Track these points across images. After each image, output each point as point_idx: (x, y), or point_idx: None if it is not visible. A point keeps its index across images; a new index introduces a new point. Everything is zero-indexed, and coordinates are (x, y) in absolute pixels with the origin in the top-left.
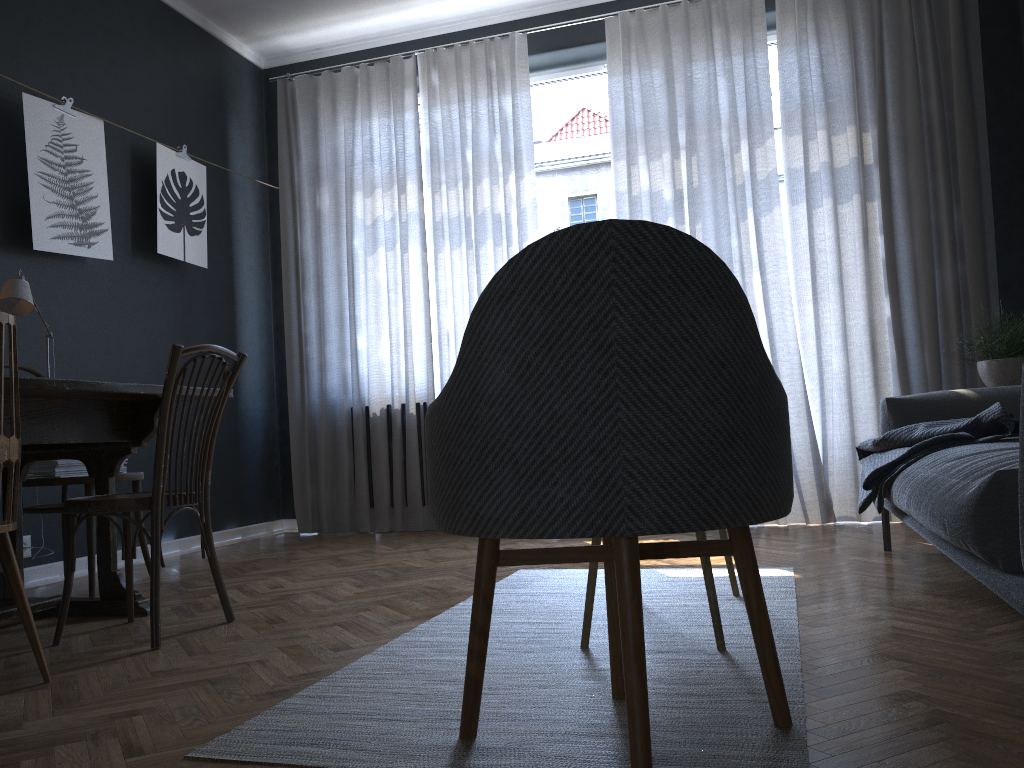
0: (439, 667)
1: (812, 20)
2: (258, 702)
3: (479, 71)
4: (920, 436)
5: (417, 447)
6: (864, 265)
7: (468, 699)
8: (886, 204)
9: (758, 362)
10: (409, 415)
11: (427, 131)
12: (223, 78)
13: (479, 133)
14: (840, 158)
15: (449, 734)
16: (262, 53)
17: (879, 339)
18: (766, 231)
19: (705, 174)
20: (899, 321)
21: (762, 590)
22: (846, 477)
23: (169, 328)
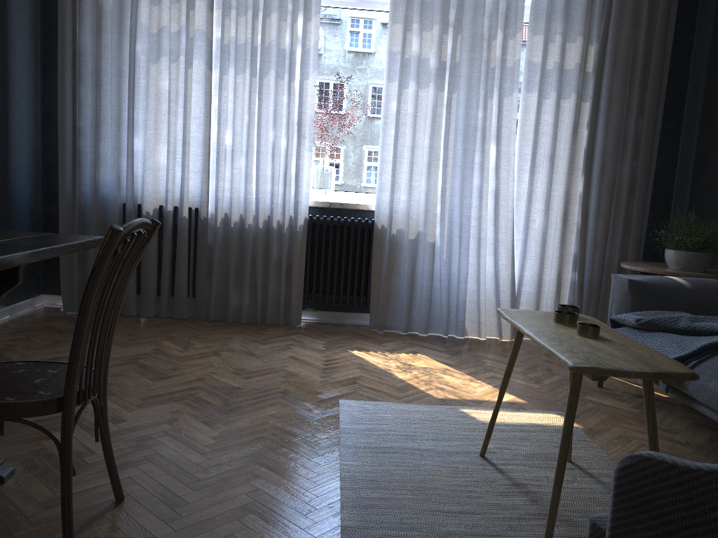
0: None
1: None
2: None
3: None
4: (685, 328)
5: (187, 247)
6: (569, 150)
7: None
8: (595, 106)
9: None
10: (182, 218)
11: None
12: None
13: None
14: (569, 62)
15: None
16: None
17: (572, 209)
18: (506, 110)
19: (465, 52)
20: (588, 197)
21: None
22: (529, 306)
23: None
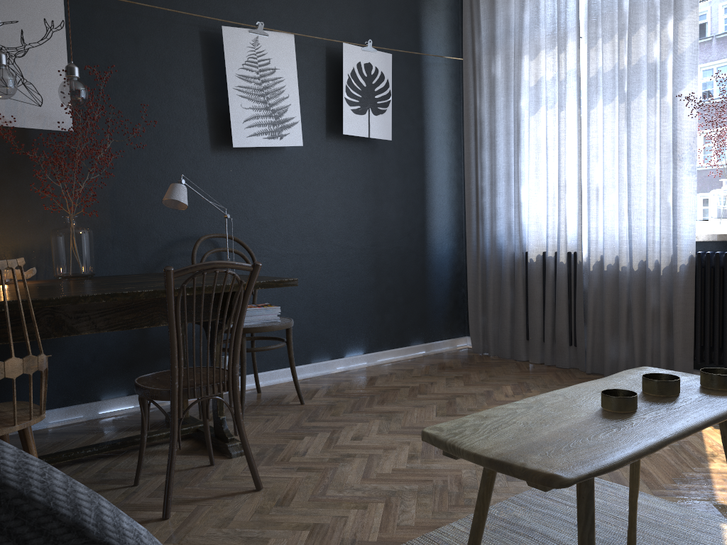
0: None
1: None
2: None
3: None
4: None
5: (565, 293)
6: None
7: None
8: None
9: None
10: (559, 264)
11: None
12: None
13: None
14: None
15: None
16: None
17: None
18: None
19: None
20: None
21: None
22: None
23: (360, 191)
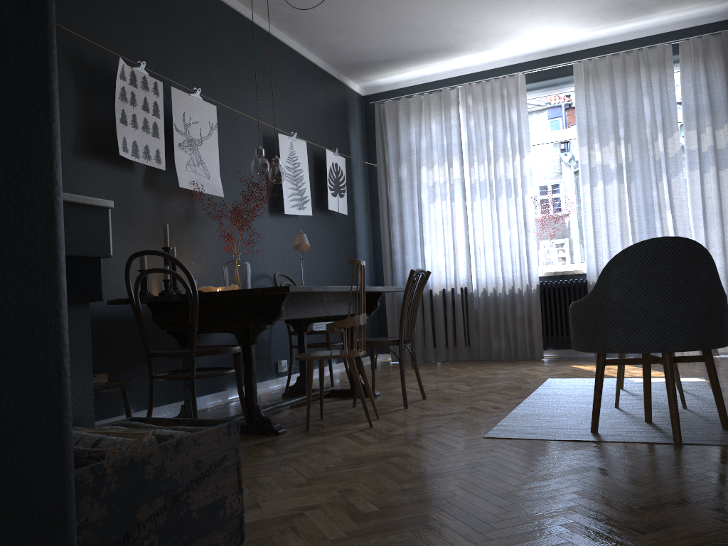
0: (554, 413)
1: (702, 62)
2: (487, 424)
3: (496, 96)
4: None
5: (461, 313)
6: None
7: (594, 417)
8: None
9: (718, 286)
10: (457, 294)
11: (465, 131)
12: (346, 105)
13: (496, 132)
14: (720, 143)
15: (585, 431)
16: (363, 87)
17: None
18: (674, 187)
19: (636, 153)
20: None
21: (717, 375)
22: None
23: (330, 249)
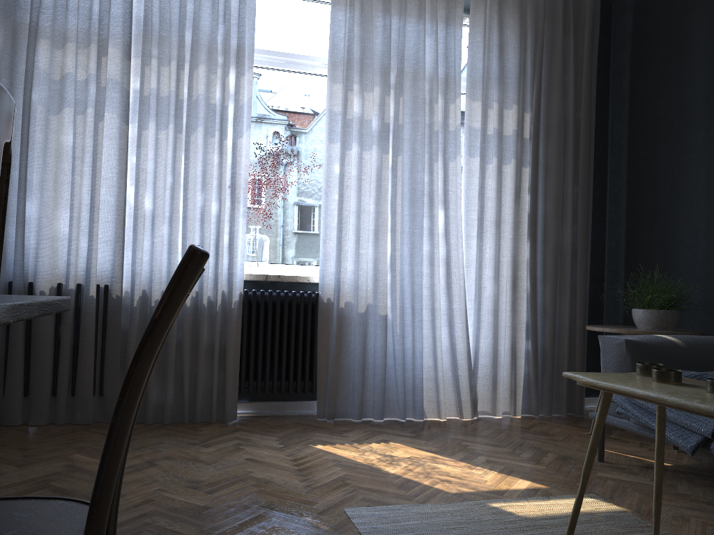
0: None
1: (496, 13)
2: None
3: None
4: None
5: (94, 333)
6: (513, 215)
7: None
8: (535, 171)
9: None
10: (89, 298)
11: None
12: None
13: (200, 17)
14: (508, 128)
15: None
16: None
17: (521, 275)
18: (452, 174)
19: (406, 115)
20: (535, 263)
21: None
22: (486, 380)
23: None
